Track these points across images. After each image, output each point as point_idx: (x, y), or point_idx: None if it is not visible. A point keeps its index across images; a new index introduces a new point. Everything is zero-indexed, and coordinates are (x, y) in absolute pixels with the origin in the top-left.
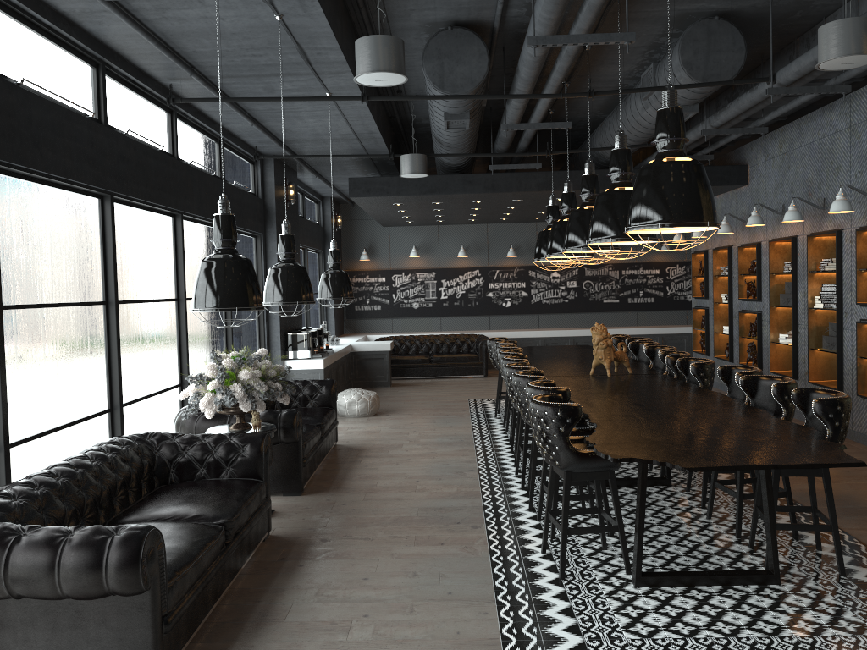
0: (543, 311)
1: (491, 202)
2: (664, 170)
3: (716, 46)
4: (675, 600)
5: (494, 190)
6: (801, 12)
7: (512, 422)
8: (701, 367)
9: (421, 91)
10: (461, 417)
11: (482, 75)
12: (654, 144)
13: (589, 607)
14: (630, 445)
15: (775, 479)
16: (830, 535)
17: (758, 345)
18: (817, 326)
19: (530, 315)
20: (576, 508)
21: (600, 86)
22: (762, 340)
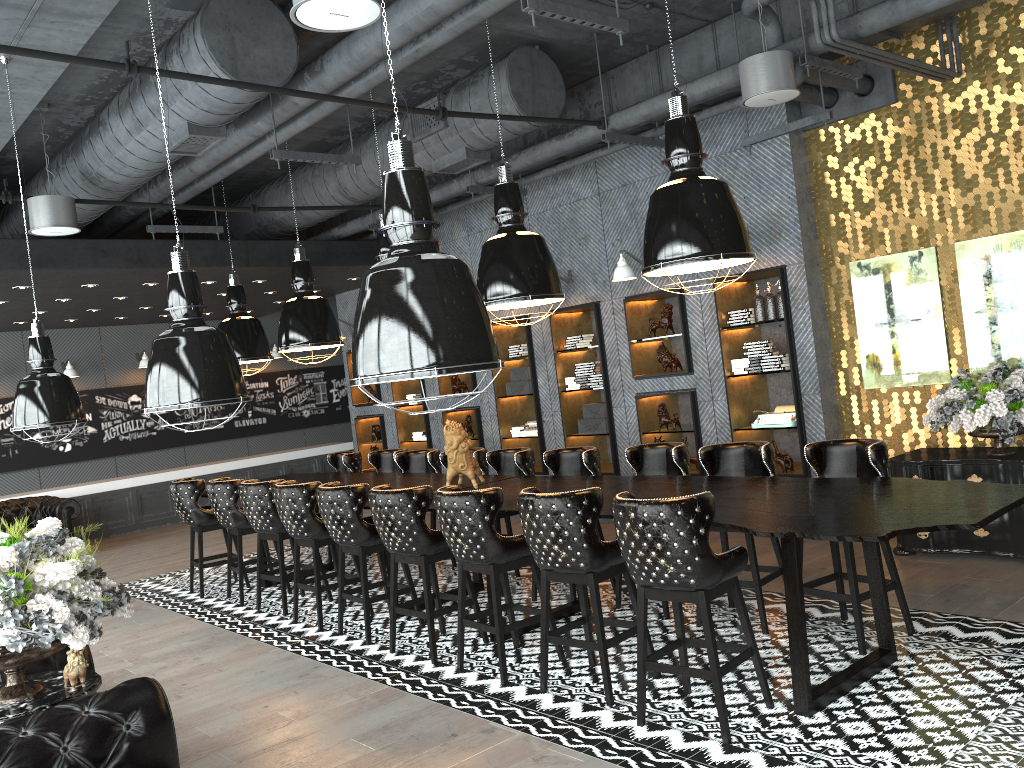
0: (122, 451)
1: (107, 287)
2: (708, 189)
3: (540, 80)
4: (870, 713)
5: (143, 265)
6: (596, 59)
7: (317, 586)
8: (594, 455)
9: (62, 98)
10: (145, 611)
11: (291, 67)
12: (669, 160)
13: (826, 758)
14: (832, 524)
15: (850, 544)
16: (820, 604)
17: (480, 445)
18: (569, 410)
19: (103, 459)
20: (552, 663)
21: (315, 126)
22: (484, 439)
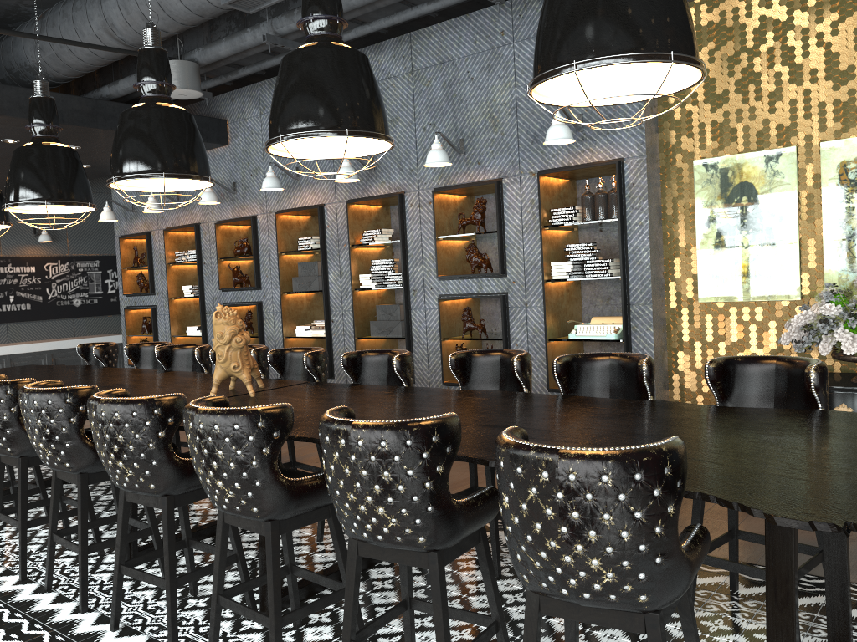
0: None
1: None
2: None
3: None
4: None
5: None
6: None
7: (21, 520)
8: (408, 360)
9: None
10: None
11: None
12: None
13: None
14: None
15: None
16: None
17: (260, 344)
18: (361, 310)
19: None
20: None
21: None
22: (265, 337)
